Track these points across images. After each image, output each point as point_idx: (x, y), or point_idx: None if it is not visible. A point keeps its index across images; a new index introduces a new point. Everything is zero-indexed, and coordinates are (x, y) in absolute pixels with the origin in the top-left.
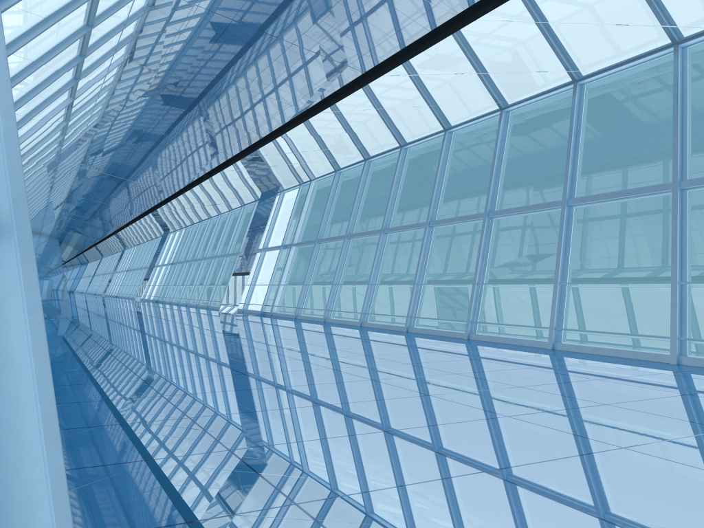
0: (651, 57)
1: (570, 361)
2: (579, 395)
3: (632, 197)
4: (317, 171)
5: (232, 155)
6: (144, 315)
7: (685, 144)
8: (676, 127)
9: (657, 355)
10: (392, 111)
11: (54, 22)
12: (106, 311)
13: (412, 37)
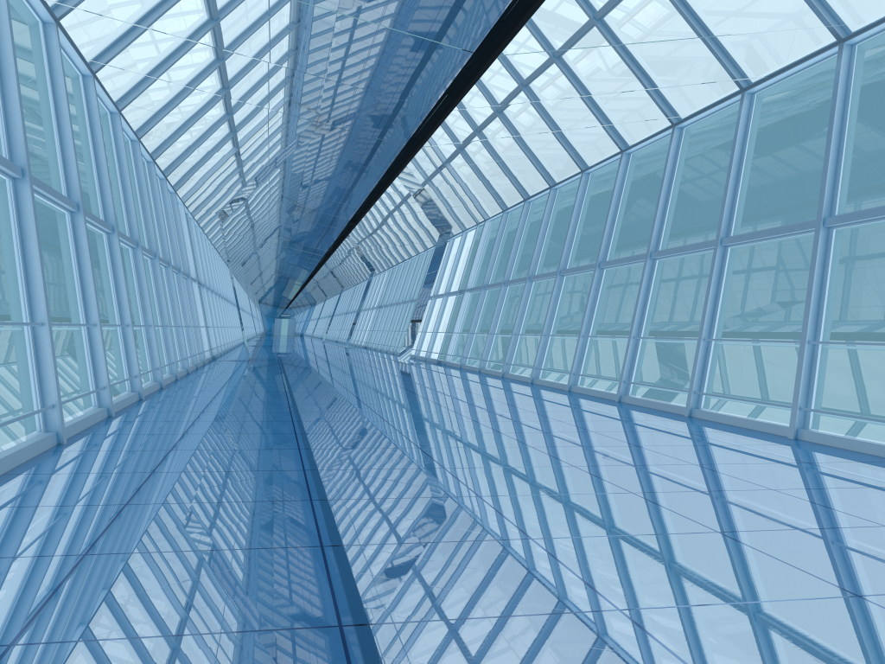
0: (728, 102)
1: (594, 409)
2: (501, 427)
3: (694, 252)
4: (479, 213)
5: (358, 206)
6: (320, 360)
7: (735, 198)
8: (728, 181)
9: (680, 408)
10: (481, 165)
11: (161, 114)
12: (293, 356)
13: (415, 122)
